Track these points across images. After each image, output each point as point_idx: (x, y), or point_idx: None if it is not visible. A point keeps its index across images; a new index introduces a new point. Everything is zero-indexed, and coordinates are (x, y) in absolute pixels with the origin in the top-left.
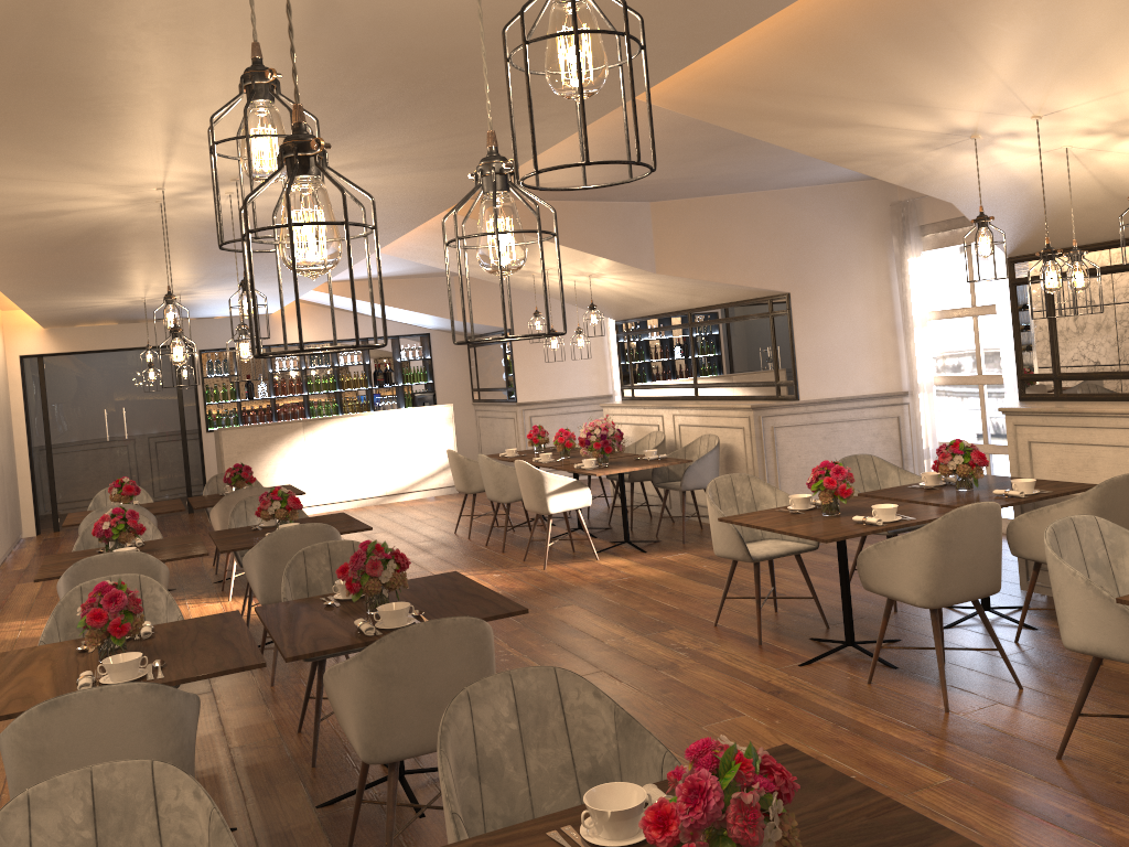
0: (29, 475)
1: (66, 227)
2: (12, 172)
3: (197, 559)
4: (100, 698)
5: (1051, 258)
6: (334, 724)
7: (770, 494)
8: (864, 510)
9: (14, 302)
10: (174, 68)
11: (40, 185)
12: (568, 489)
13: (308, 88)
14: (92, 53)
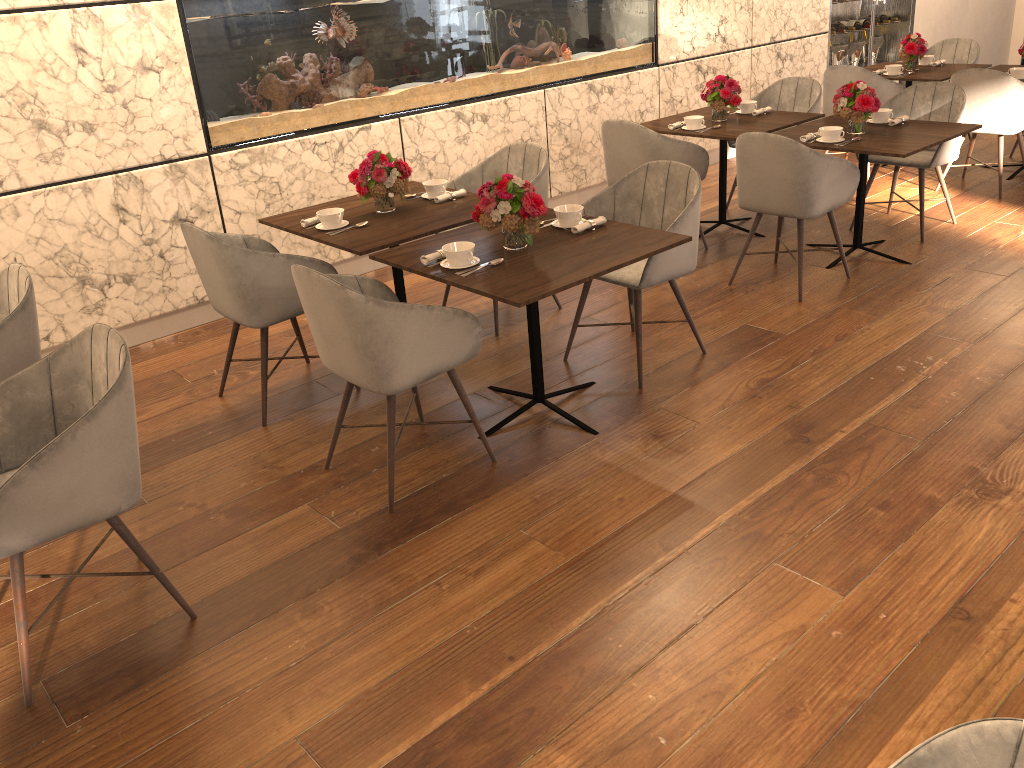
0: None
1: None
2: None
3: None
4: (192, 233)
5: None
6: (658, 339)
7: None
8: None
9: None
10: None
11: None
12: None
13: None
14: None
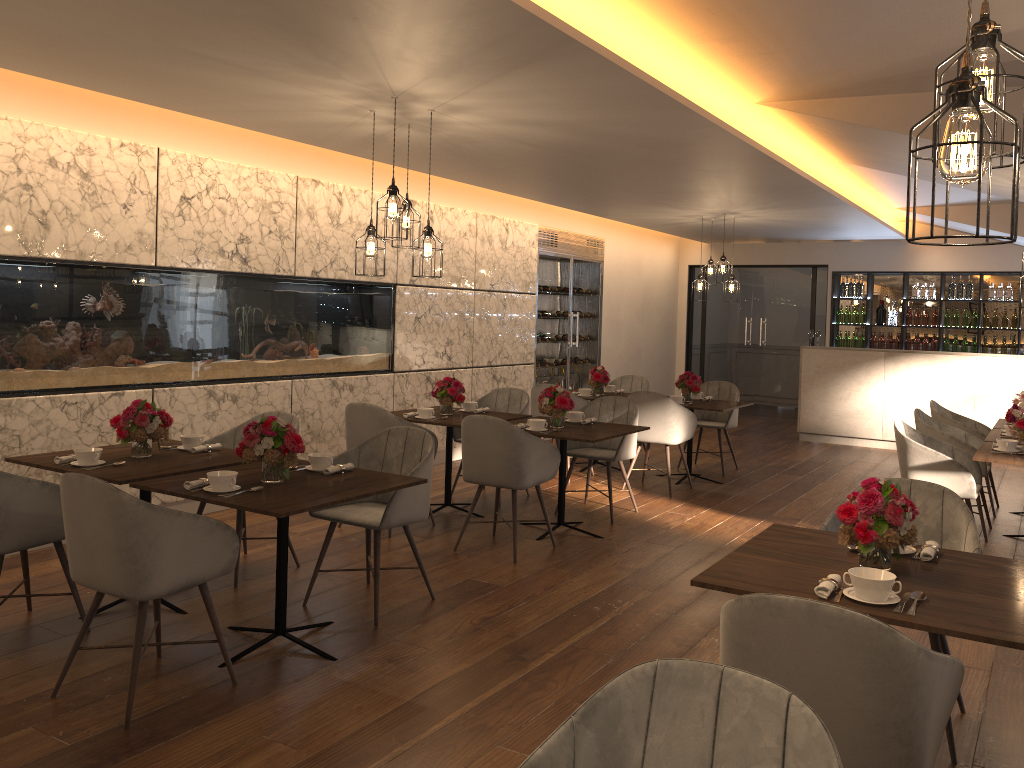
0: (683, 364)
1: (424, 149)
2: (252, 106)
3: (702, 456)
4: None
5: (957, 102)
6: (392, 589)
7: (963, 527)
8: (940, 582)
9: (602, 217)
10: (65, 13)
11: (297, 115)
12: (939, 468)
13: (169, 9)
14: (6, 13)
